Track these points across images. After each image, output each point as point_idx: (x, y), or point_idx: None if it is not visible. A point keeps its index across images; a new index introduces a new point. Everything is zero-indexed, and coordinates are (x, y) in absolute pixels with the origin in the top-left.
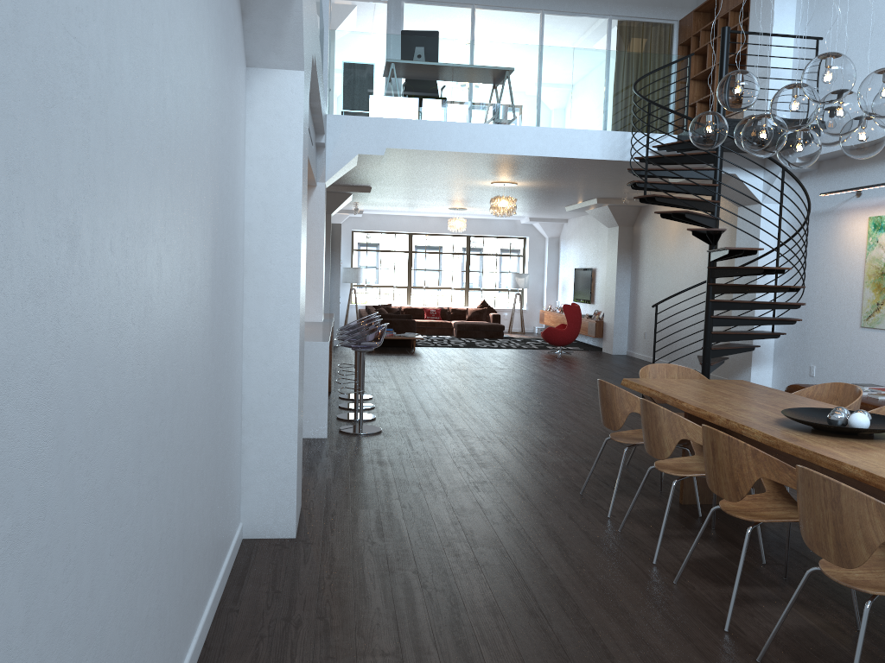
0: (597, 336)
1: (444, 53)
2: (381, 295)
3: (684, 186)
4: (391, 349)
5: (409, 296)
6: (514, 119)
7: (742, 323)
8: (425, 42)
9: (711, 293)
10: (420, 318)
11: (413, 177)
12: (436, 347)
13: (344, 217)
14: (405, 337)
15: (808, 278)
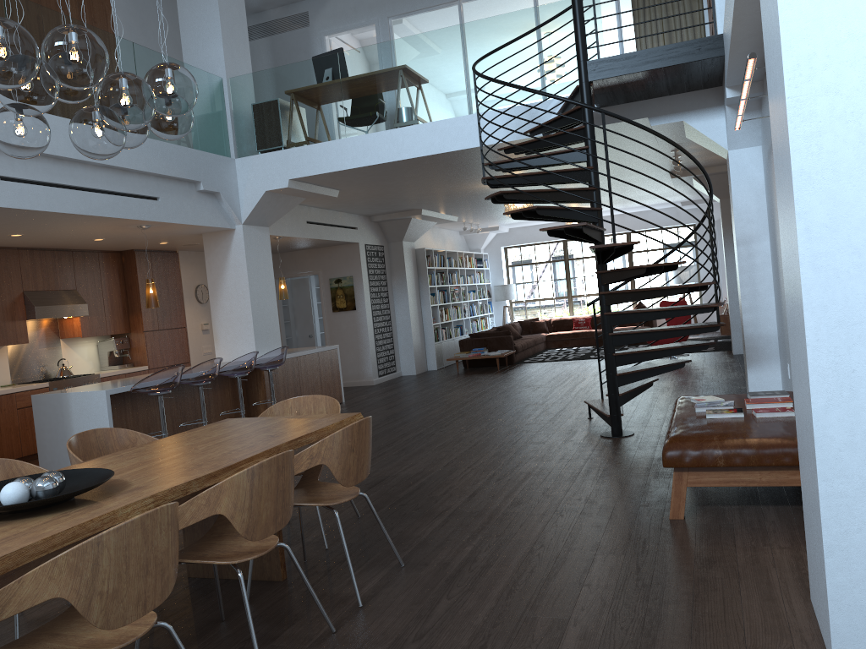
0: (724, 333)
1: (330, 70)
2: (542, 309)
3: (546, 158)
4: (481, 369)
5: (570, 306)
6: (408, 120)
7: (645, 317)
8: (312, 64)
9: (601, 283)
10: (569, 330)
11: (416, 194)
12: (536, 362)
13: (485, 235)
14: (485, 357)
15: (775, 242)
